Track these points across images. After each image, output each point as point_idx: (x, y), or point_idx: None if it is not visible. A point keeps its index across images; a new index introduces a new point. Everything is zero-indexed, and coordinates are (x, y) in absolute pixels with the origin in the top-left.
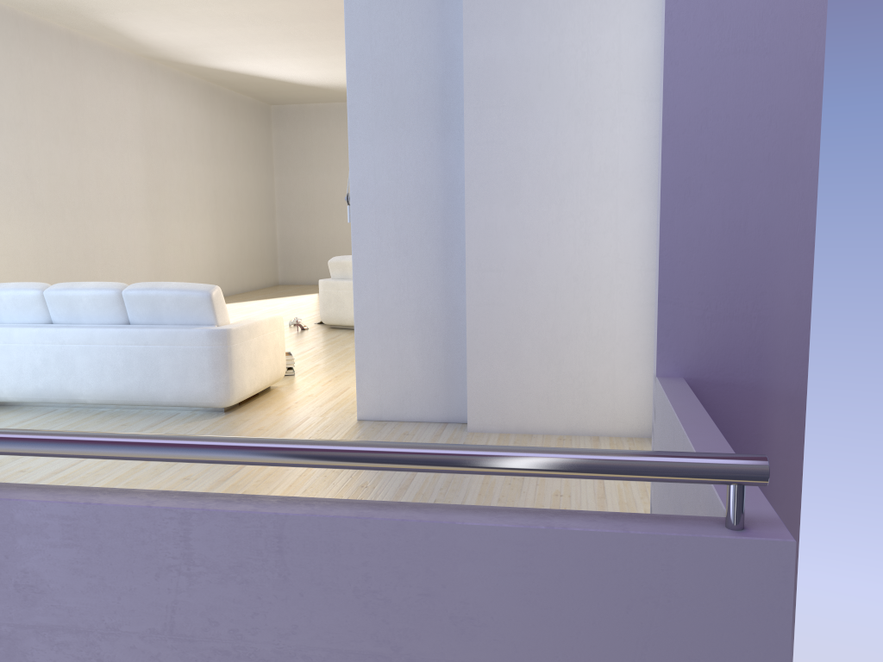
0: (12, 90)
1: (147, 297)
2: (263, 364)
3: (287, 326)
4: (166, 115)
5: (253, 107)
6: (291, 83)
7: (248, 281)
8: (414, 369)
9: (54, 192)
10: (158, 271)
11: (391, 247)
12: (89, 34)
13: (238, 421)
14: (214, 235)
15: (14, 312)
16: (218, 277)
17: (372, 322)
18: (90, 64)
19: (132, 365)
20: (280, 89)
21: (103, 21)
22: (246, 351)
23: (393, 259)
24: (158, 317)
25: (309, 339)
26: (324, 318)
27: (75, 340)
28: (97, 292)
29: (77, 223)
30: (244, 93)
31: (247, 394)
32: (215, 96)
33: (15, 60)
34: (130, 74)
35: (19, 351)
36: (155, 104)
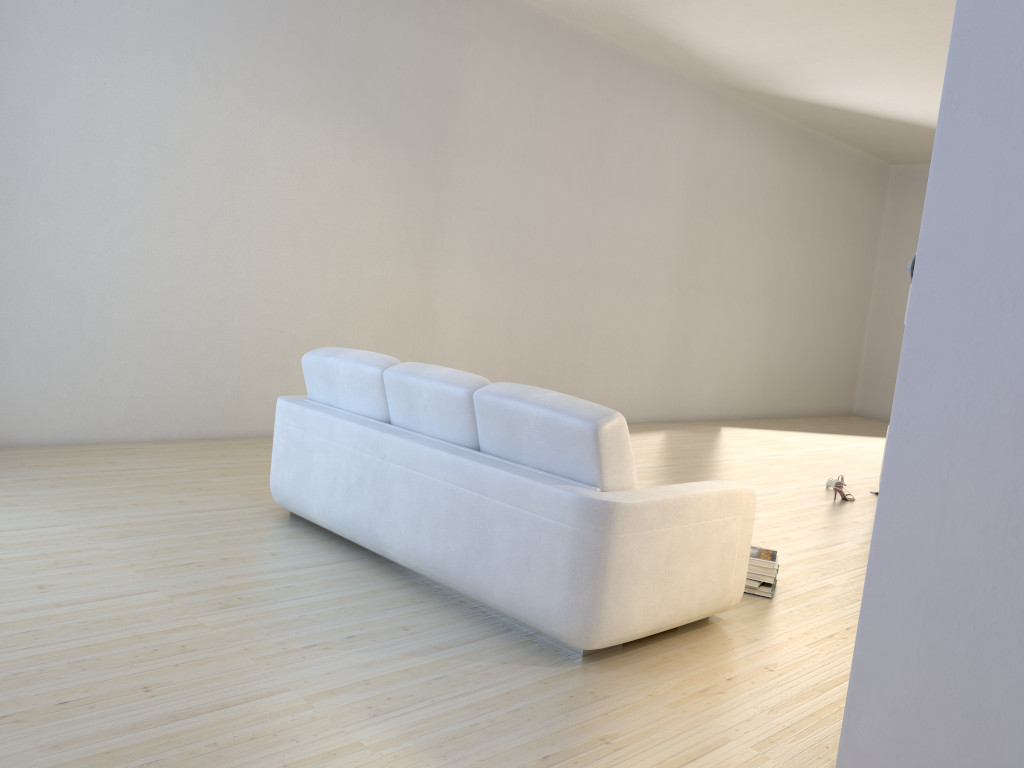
0: (521, 112)
1: (503, 411)
2: (686, 578)
3: (822, 486)
4: (728, 164)
5: (861, 164)
6: (922, 127)
7: (805, 402)
8: (1009, 738)
9: (551, 247)
10: (673, 368)
11: (1006, 402)
12: (639, 49)
13: (583, 695)
14: (766, 332)
15: (350, 394)
16: (761, 389)
17: (912, 580)
18: (633, 87)
19: (457, 523)
20: (905, 137)
21: (652, 24)
22: (645, 550)
23: (1005, 435)
24: (515, 449)
25: (845, 521)
26: None
27: (397, 457)
28: (441, 387)
29: (573, 291)
30: (851, 144)
31: (632, 633)
32: (806, 144)
33: (534, 75)
34: (687, 105)
35: (336, 454)
36: (715, 148)
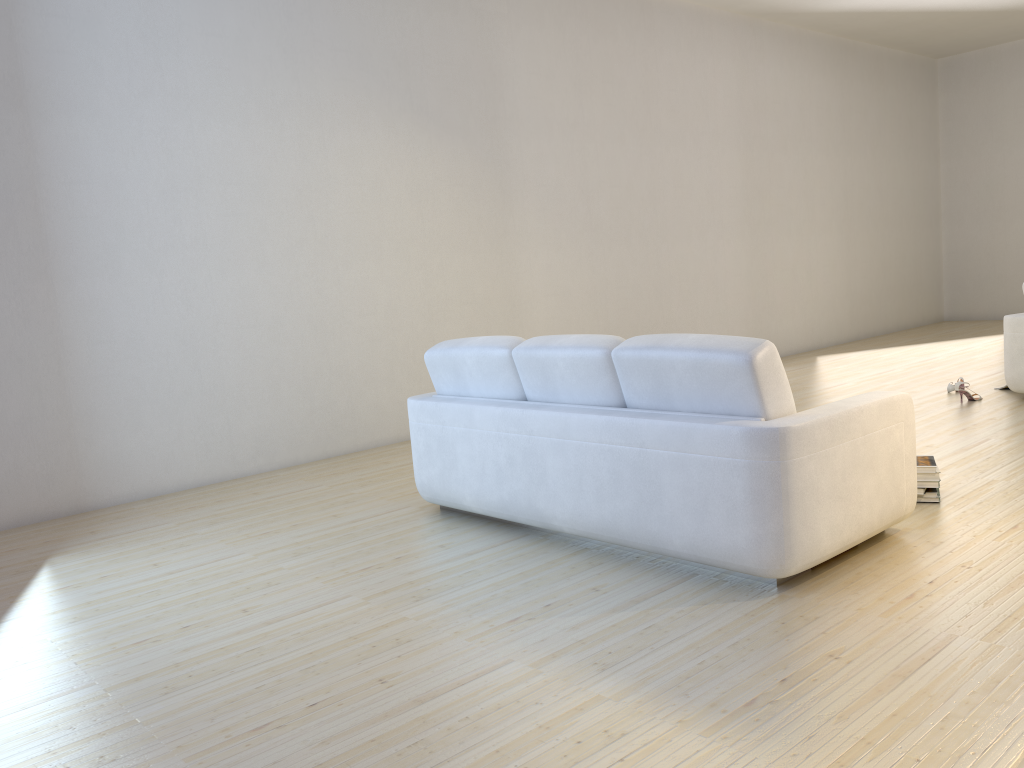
0: (565, 81)
1: (647, 362)
2: (862, 493)
3: (943, 392)
4: (774, 92)
5: (907, 65)
6: (967, 12)
7: (894, 317)
8: None
9: (617, 210)
10: (757, 307)
11: None
12: None
13: (793, 620)
14: (842, 254)
15: (480, 381)
16: (847, 312)
17: None
18: (667, 34)
19: (621, 481)
20: (950, 26)
21: None
22: (822, 470)
23: None
24: (665, 398)
25: (981, 420)
26: (1012, 382)
27: (545, 429)
28: (576, 353)
29: (646, 249)
30: (893, 46)
31: (823, 555)
32: (848, 56)
33: (570, 43)
34: (723, 41)
35: (480, 440)
36: (758, 78)
